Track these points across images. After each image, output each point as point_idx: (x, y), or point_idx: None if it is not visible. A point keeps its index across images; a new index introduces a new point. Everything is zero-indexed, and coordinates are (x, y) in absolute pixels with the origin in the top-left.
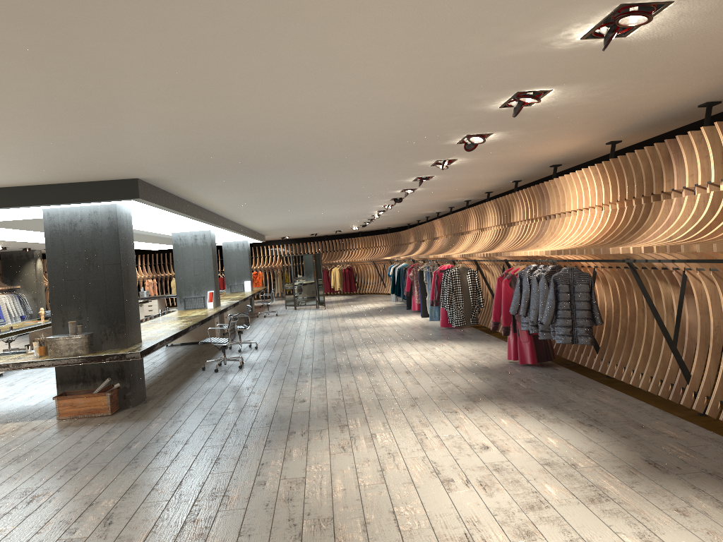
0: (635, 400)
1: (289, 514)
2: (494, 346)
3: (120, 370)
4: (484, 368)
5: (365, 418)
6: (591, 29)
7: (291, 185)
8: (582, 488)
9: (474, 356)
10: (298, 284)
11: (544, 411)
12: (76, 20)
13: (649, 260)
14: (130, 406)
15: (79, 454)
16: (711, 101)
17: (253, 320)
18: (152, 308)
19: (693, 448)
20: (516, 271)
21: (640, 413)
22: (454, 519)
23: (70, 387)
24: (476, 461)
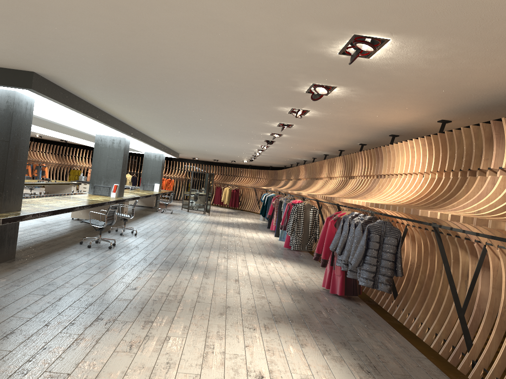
0: (417, 352)
1: None
2: (317, 272)
3: None
4: (299, 290)
5: (172, 318)
6: None
7: (176, 108)
8: None
9: (297, 277)
10: (193, 193)
11: (332, 345)
12: None
13: (454, 229)
14: None
15: None
16: None
17: (151, 213)
18: (86, 189)
19: None
20: (342, 215)
21: (418, 369)
22: None
23: None
24: None
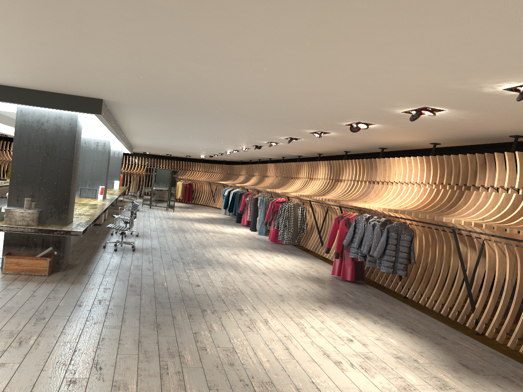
0: (430, 317)
1: (237, 375)
2: (315, 263)
3: (57, 242)
4: (317, 279)
5: (253, 306)
6: (516, 86)
7: (202, 124)
8: (429, 378)
9: (304, 268)
10: (155, 189)
11: (375, 317)
12: (222, 4)
13: (472, 231)
14: (61, 270)
15: (39, 306)
16: (519, 135)
17: (121, 212)
18: None
19: (484, 357)
20: (350, 216)
21: (438, 328)
22: (357, 391)
23: (14, 248)
24: (349, 349)
